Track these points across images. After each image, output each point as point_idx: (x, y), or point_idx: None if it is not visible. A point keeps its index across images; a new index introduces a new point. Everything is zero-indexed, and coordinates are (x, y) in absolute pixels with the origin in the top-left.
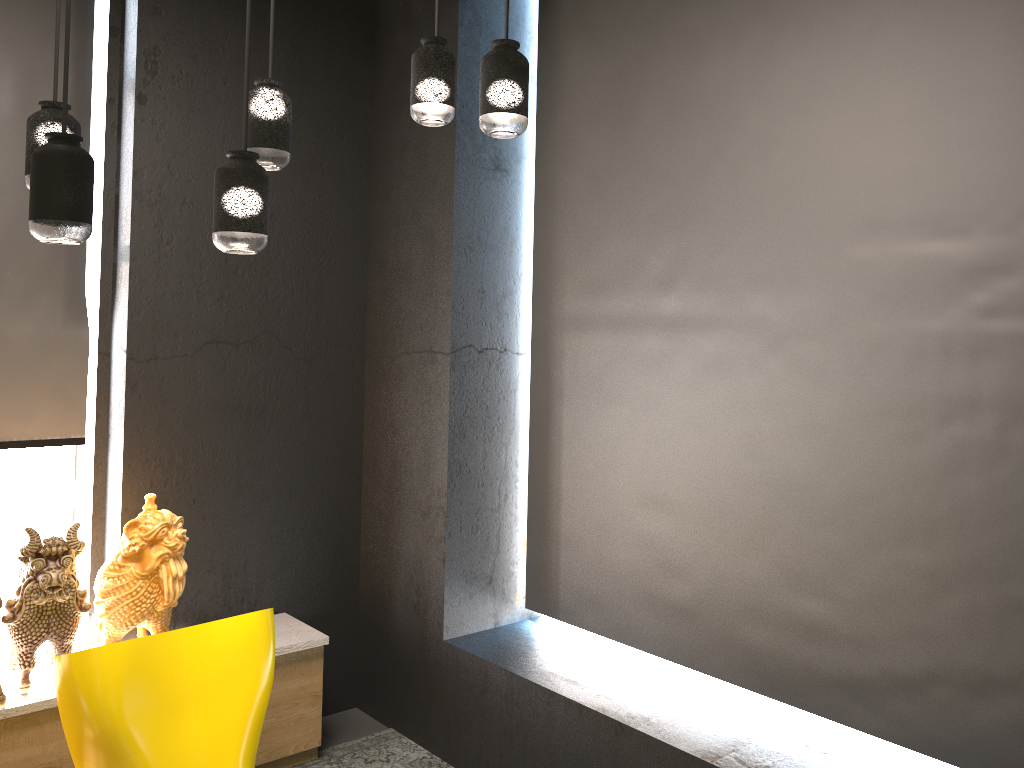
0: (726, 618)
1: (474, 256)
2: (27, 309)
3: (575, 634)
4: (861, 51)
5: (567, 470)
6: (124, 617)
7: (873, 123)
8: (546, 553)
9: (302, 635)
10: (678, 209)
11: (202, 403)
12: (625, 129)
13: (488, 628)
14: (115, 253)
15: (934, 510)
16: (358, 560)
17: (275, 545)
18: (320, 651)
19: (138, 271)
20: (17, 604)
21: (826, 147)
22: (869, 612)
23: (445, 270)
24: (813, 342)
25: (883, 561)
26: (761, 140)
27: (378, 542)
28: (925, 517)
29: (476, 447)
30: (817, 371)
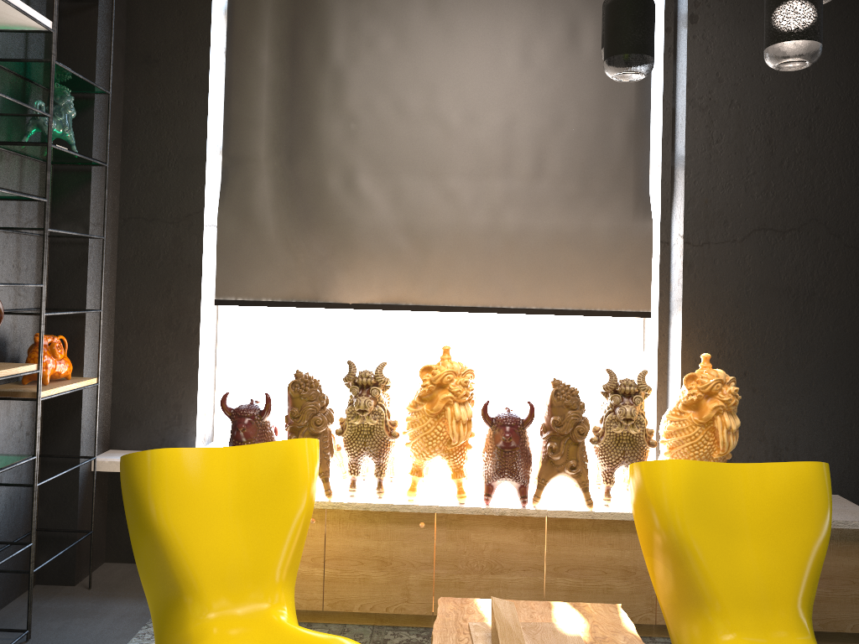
0: None
1: None
2: (605, 206)
3: None
4: None
5: None
6: (684, 457)
7: None
8: None
9: (858, 515)
10: None
11: (750, 285)
12: None
13: None
14: (672, 157)
15: None
16: None
17: (825, 427)
18: None
19: (692, 167)
20: (600, 430)
21: None
22: None
23: None
24: None
25: None
26: None
27: None
28: None
29: None
30: None
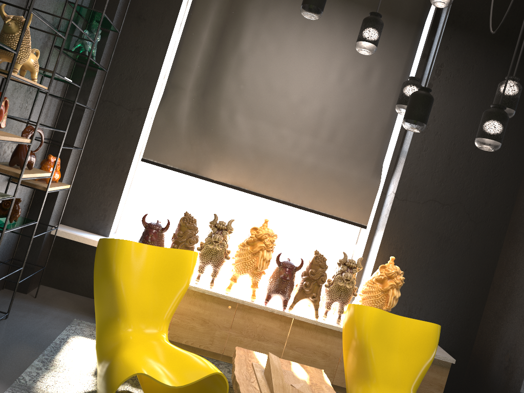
0: None
1: None
2: (359, 166)
3: None
4: None
5: None
6: (369, 305)
7: None
8: None
9: (441, 353)
10: None
11: (420, 226)
12: None
13: None
14: (399, 150)
15: None
16: (476, 332)
17: (436, 306)
18: (448, 365)
19: (409, 160)
20: (331, 281)
21: None
22: None
23: None
24: None
25: None
26: None
27: (490, 327)
28: None
29: None
30: None
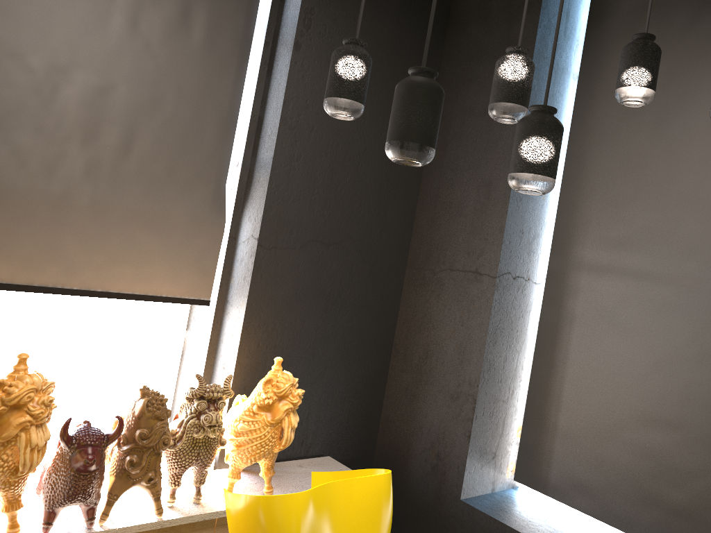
0: None
1: (521, 204)
2: (188, 195)
3: (556, 508)
4: None
5: (570, 380)
6: (251, 454)
7: None
8: (540, 441)
9: None
10: None
11: (300, 286)
12: (665, 126)
13: (487, 493)
14: (253, 161)
15: None
16: (379, 421)
17: (329, 403)
18: None
19: (275, 178)
20: (178, 434)
21: None
22: None
23: (500, 212)
24: None
25: None
26: None
27: (401, 410)
28: None
29: (501, 351)
30: None
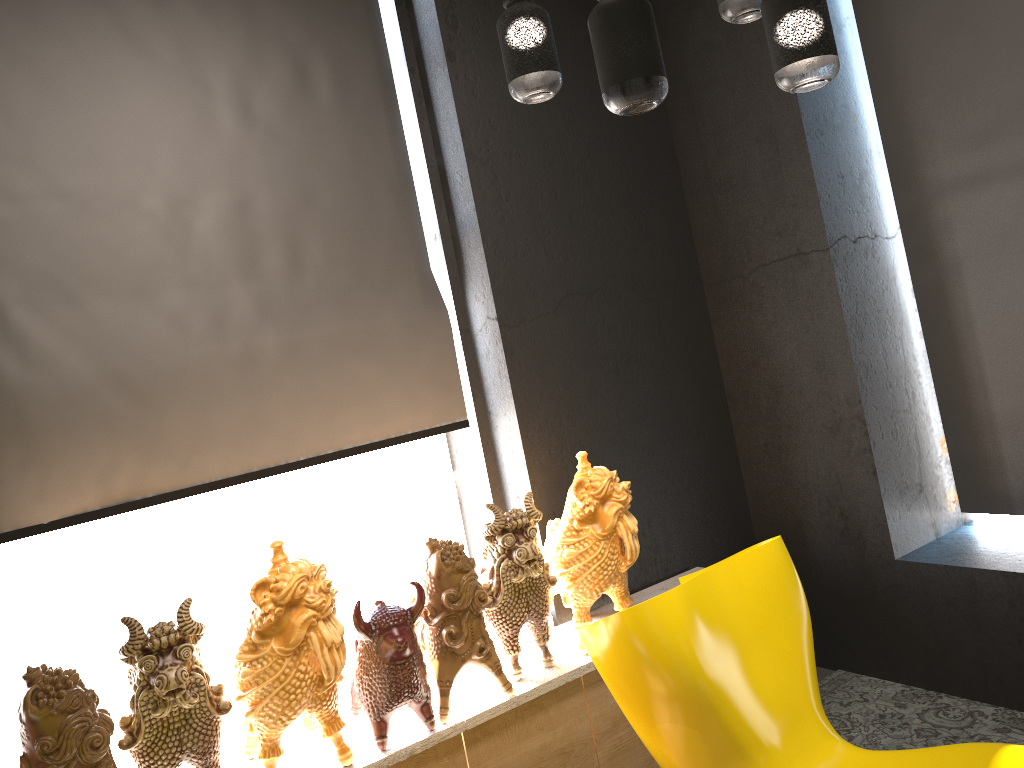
0: None
1: (825, 140)
2: (390, 297)
3: None
4: None
5: (988, 347)
6: (593, 584)
7: None
8: (978, 446)
9: None
10: None
11: (573, 360)
12: None
13: (931, 540)
14: (452, 224)
15: None
16: (746, 502)
17: (670, 498)
18: None
19: (488, 234)
20: (494, 586)
21: None
22: None
23: (799, 161)
24: None
25: None
26: None
27: (770, 476)
28: None
29: (875, 345)
30: None
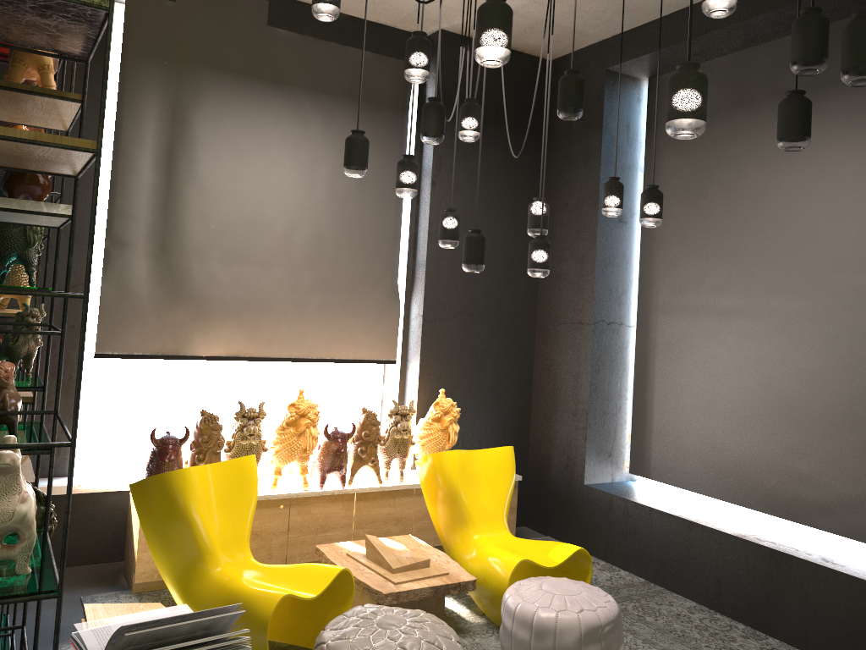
0: (751, 474)
1: (606, 270)
2: (374, 292)
3: (659, 488)
4: (832, 175)
5: (657, 393)
6: (431, 450)
7: (837, 213)
8: (643, 441)
9: None
10: (728, 250)
11: (455, 345)
12: (697, 203)
13: (608, 482)
14: (414, 263)
15: (865, 415)
16: (528, 441)
17: (487, 427)
18: (516, 484)
19: (429, 274)
20: (386, 437)
21: (812, 223)
22: (830, 468)
23: (590, 278)
24: (803, 326)
25: (838, 441)
26: (776, 216)
27: (542, 430)
28: (860, 418)
29: (604, 378)
30: (805, 341)
